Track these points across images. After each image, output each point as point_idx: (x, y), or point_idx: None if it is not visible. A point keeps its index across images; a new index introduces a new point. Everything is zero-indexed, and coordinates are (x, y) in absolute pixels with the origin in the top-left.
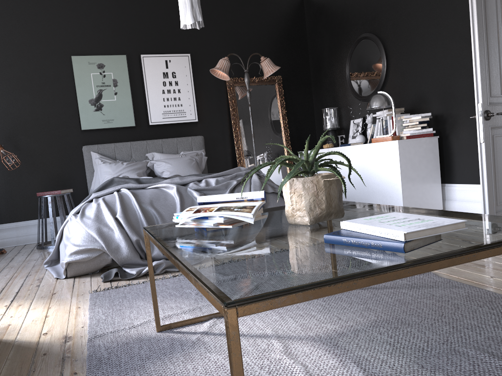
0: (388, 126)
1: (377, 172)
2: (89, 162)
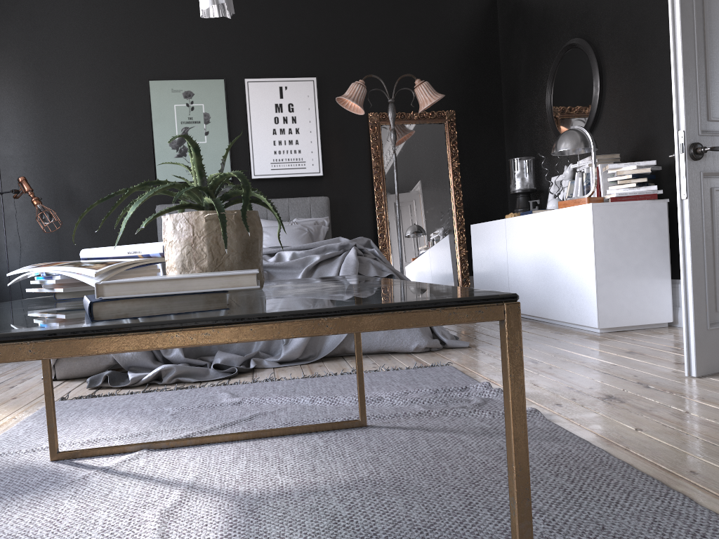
0: (591, 183)
1: (565, 255)
2: None
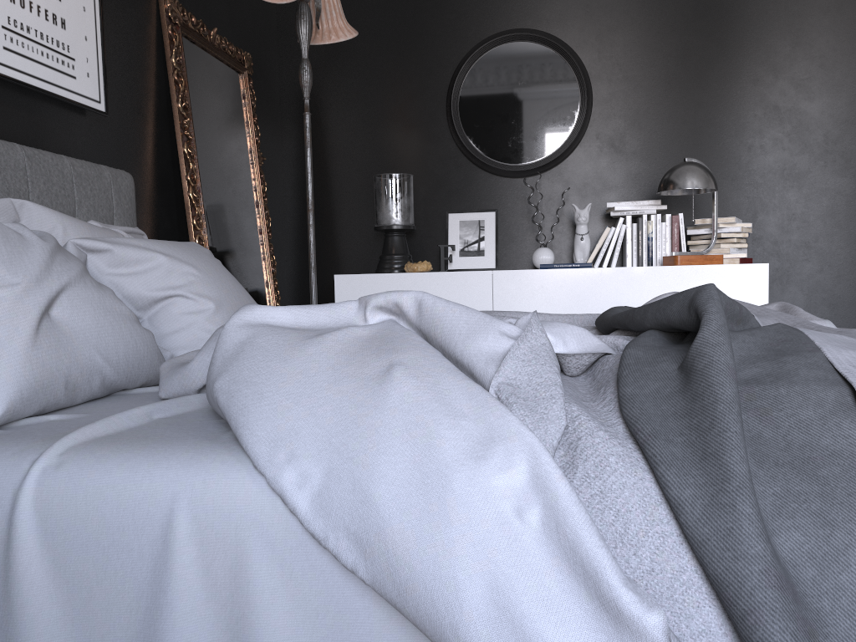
0: (658, 235)
1: None
2: None
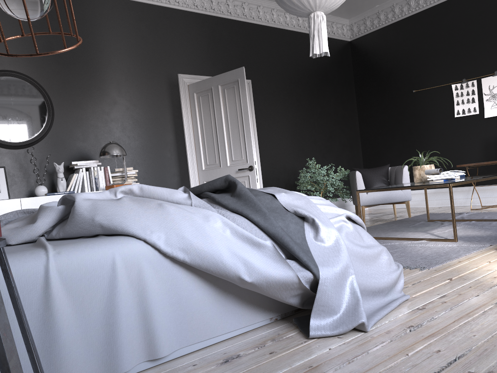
0: (99, 176)
1: None
2: None
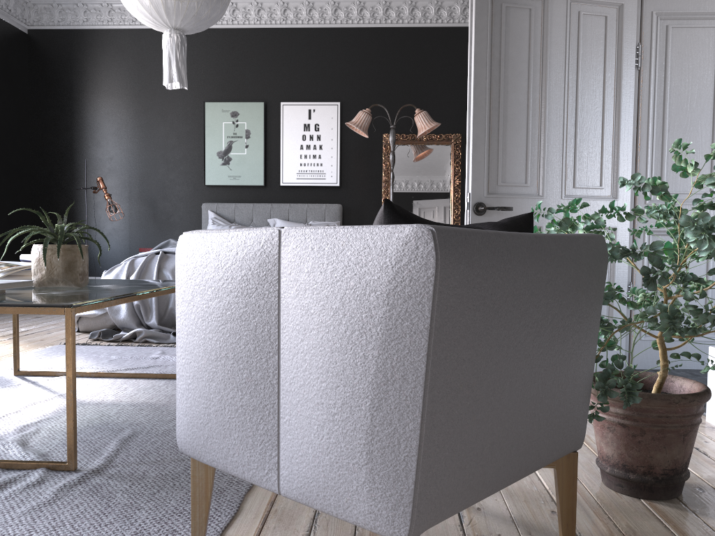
0: None
1: None
2: (206, 222)
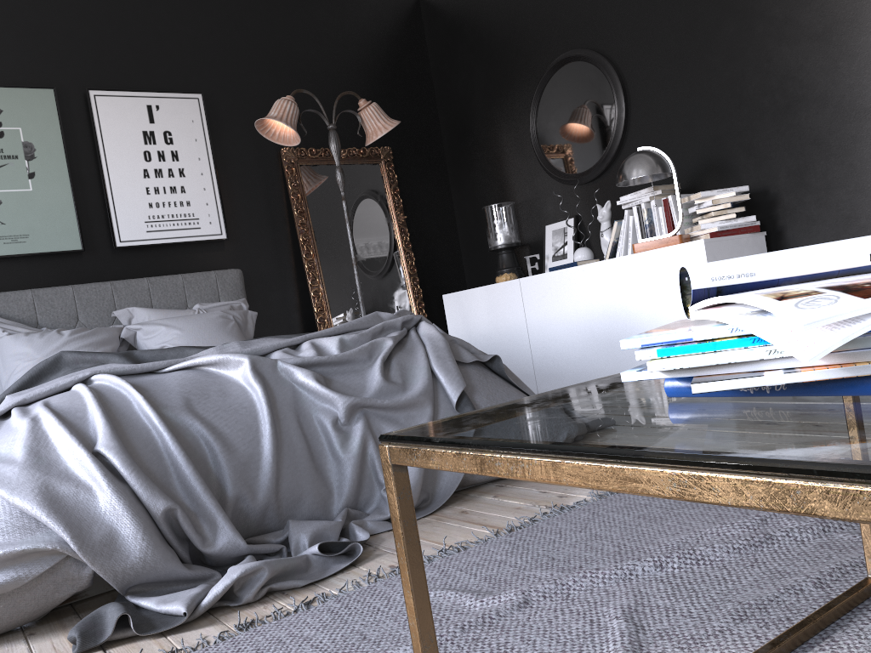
0: (655, 221)
1: (652, 312)
2: None
